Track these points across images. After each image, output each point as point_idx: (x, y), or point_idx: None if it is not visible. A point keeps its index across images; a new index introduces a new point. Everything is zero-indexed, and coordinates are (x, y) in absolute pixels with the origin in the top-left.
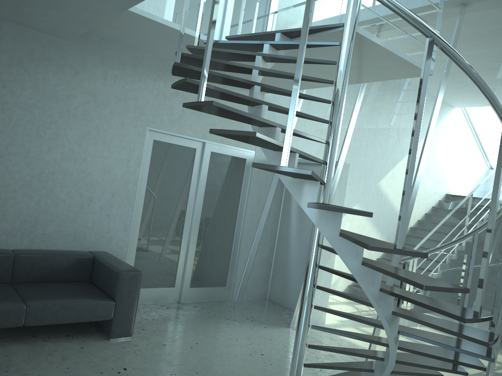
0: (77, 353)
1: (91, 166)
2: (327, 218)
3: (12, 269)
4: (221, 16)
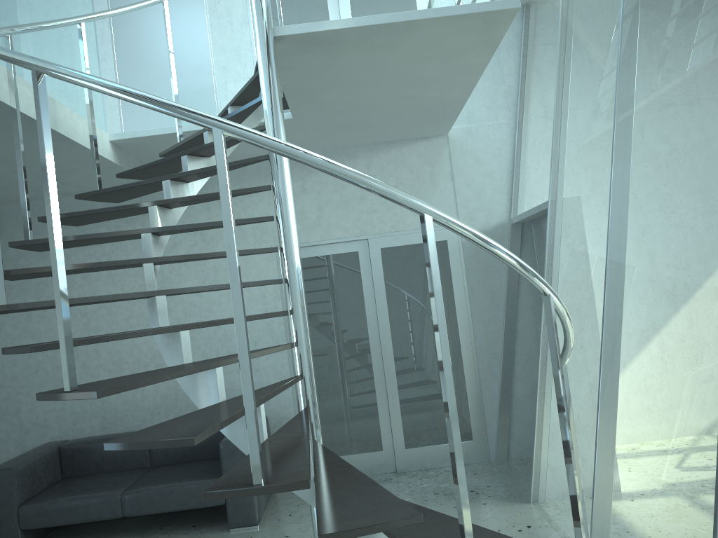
0: None
1: (220, 316)
2: (169, 346)
3: (148, 452)
4: None
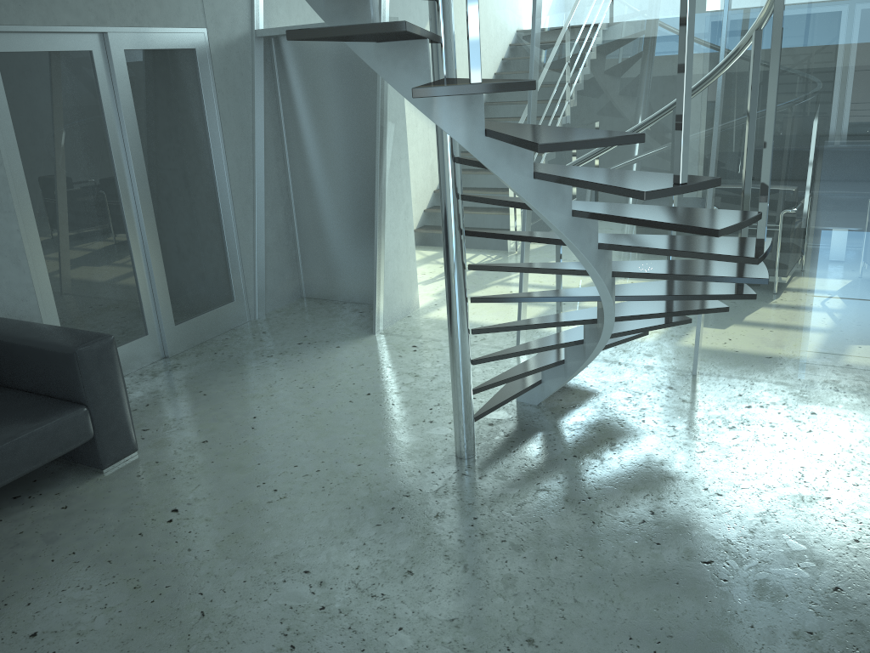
0: (65, 521)
1: None
2: (509, 152)
3: None
4: None
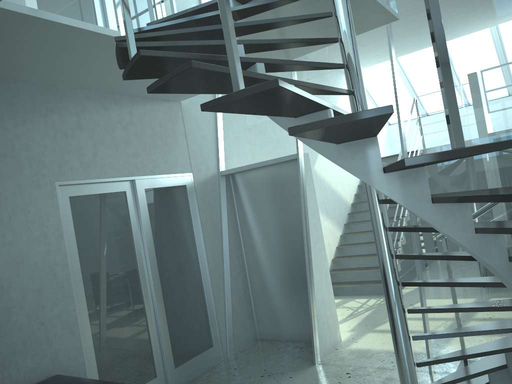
0: None
1: None
2: (453, 214)
3: None
4: (102, 16)
